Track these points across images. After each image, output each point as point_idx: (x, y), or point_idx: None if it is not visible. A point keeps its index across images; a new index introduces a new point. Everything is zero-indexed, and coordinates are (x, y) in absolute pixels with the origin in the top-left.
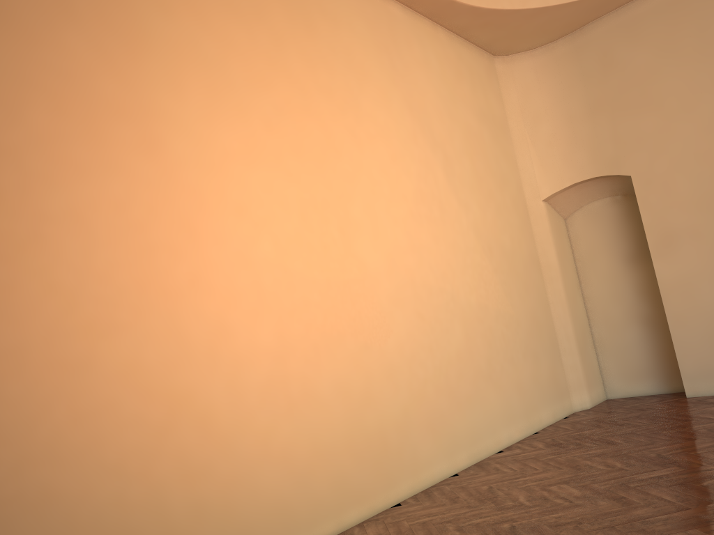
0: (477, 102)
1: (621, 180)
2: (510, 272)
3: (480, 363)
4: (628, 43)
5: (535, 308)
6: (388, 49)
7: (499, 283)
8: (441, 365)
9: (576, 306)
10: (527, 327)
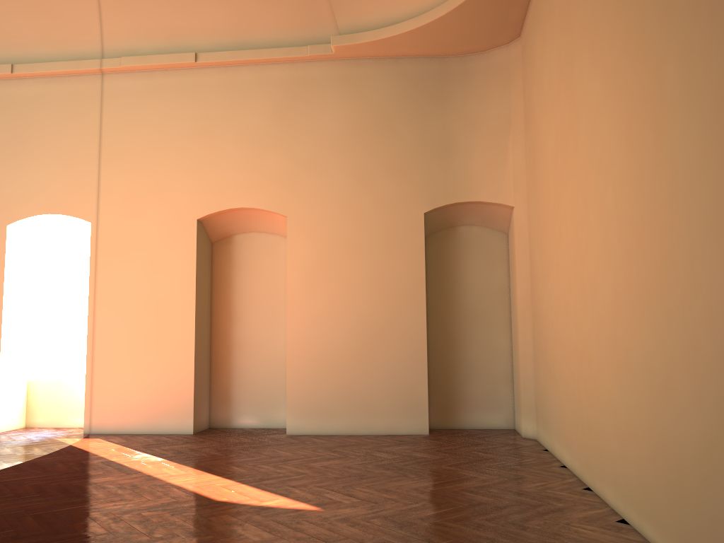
0: None
1: None
2: None
3: None
4: None
5: None
6: None
7: None
8: None
9: None
10: None
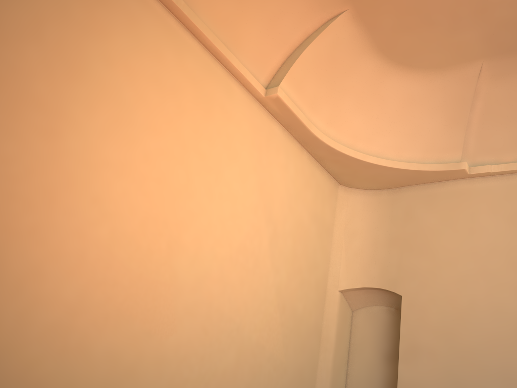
0: (315, 207)
1: (396, 297)
2: (293, 330)
3: (240, 387)
4: (425, 207)
5: (304, 365)
6: (260, 148)
7: (281, 335)
8: (206, 374)
9: (338, 377)
10: (292, 376)
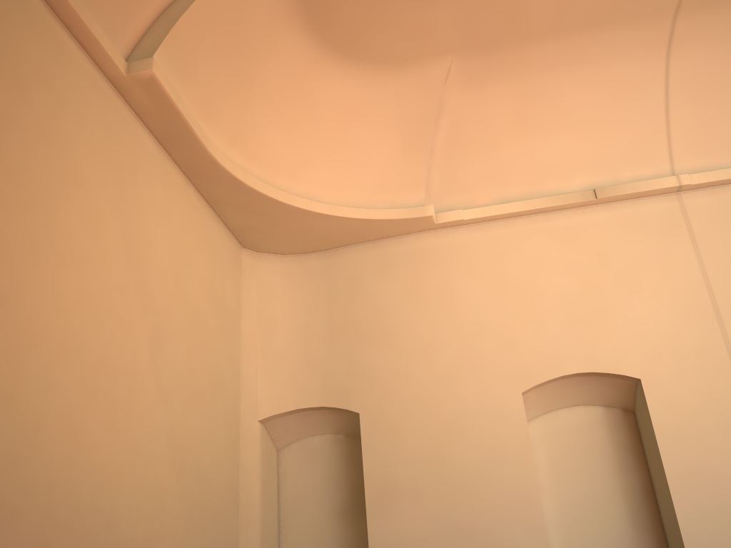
0: (213, 283)
1: (348, 416)
2: (200, 503)
3: None
4: (378, 276)
5: None
6: (122, 173)
7: (182, 516)
8: None
9: None
10: None
